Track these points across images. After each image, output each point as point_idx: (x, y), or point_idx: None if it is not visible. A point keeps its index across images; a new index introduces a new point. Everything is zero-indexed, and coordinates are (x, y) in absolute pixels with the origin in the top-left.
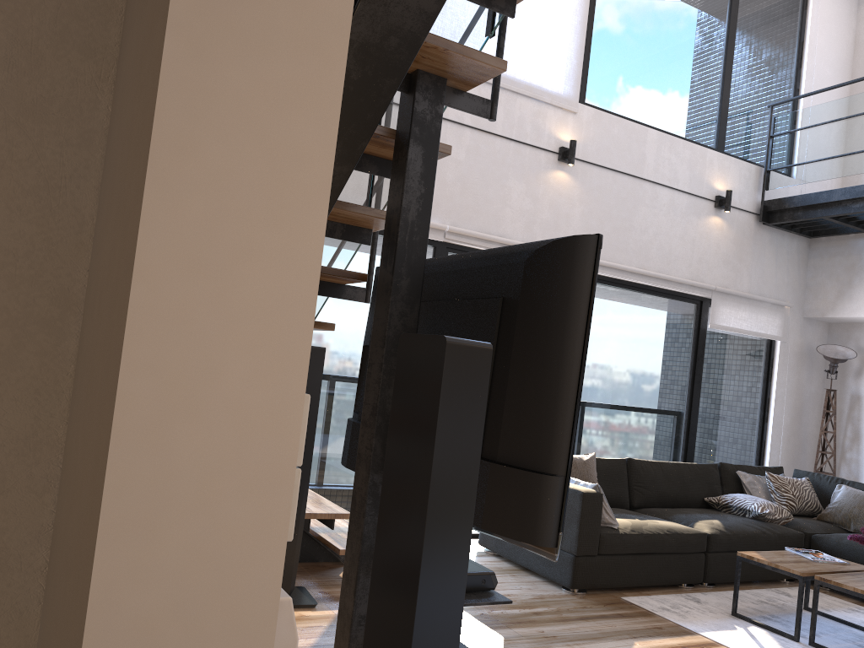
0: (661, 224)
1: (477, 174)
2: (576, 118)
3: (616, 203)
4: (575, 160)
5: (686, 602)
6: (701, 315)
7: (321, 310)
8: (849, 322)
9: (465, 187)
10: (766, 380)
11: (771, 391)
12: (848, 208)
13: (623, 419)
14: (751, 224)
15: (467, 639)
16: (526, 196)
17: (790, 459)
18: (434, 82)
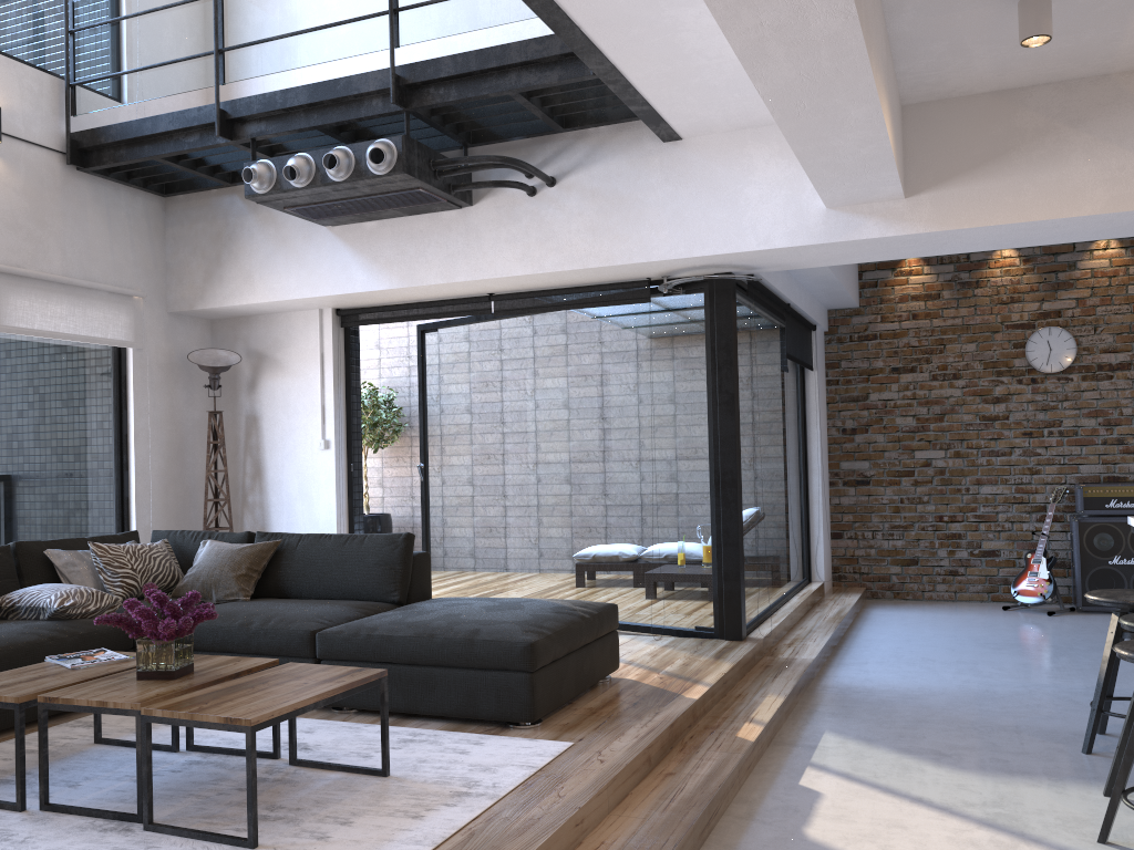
0: None
1: None
2: None
3: None
4: None
5: None
6: None
7: None
8: (234, 317)
9: None
10: (119, 408)
11: (129, 423)
12: (182, 144)
13: None
14: (55, 169)
15: None
16: None
17: (172, 518)
18: None
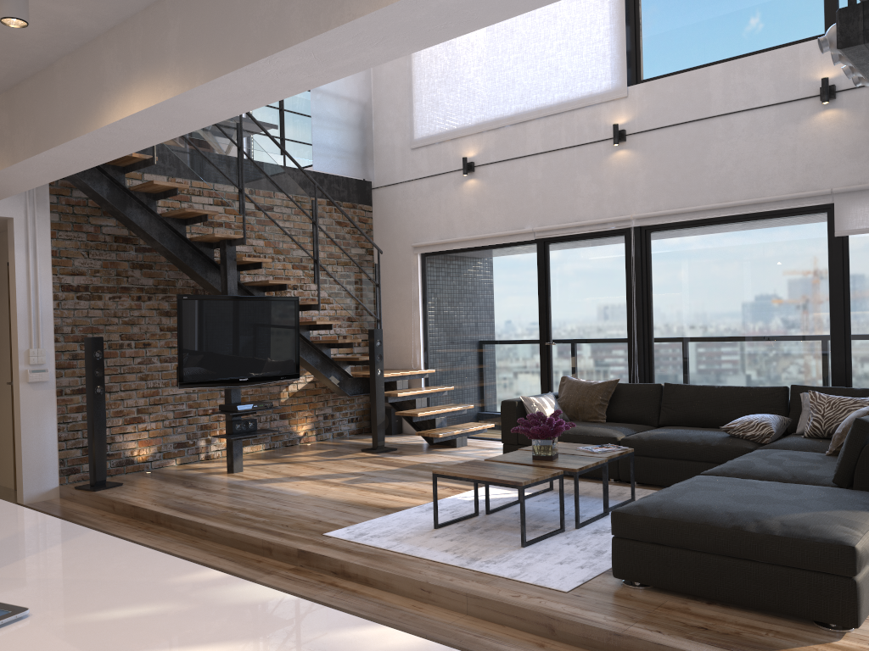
0: (743, 149)
1: (552, 183)
2: (628, 100)
3: (682, 153)
4: (632, 135)
5: (557, 482)
6: (830, 225)
7: (478, 302)
8: None
9: (545, 196)
10: None
11: None
12: None
13: (736, 349)
14: None
15: (378, 467)
16: (593, 183)
17: None
18: (223, 242)
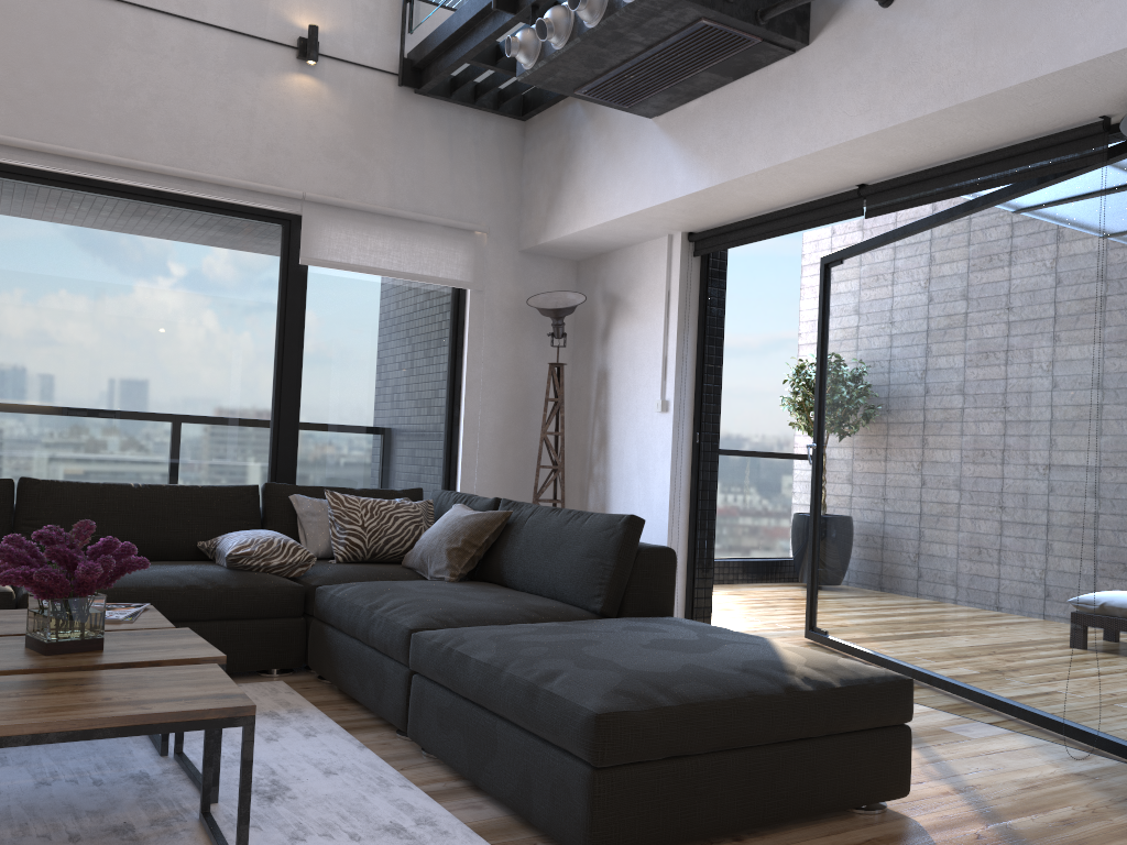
0: (170, 81)
1: None
2: None
3: (50, 39)
4: None
5: None
6: (290, 245)
7: None
8: (594, 255)
9: None
10: (454, 355)
11: (463, 373)
12: (480, 35)
13: (119, 423)
14: (387, 92)
15: None
16: None
17: (508, 484)
18: None
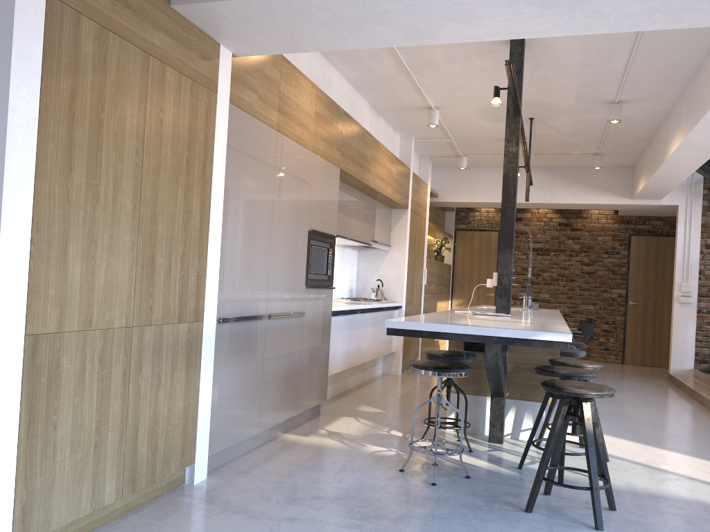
0: None
1: None
2: None
3: None
4: None
5: None
6: None
7: None
8: None
9: None
10: None
11: None
12: None
13: None
14: None
15: None
16: None
17: None
18: None
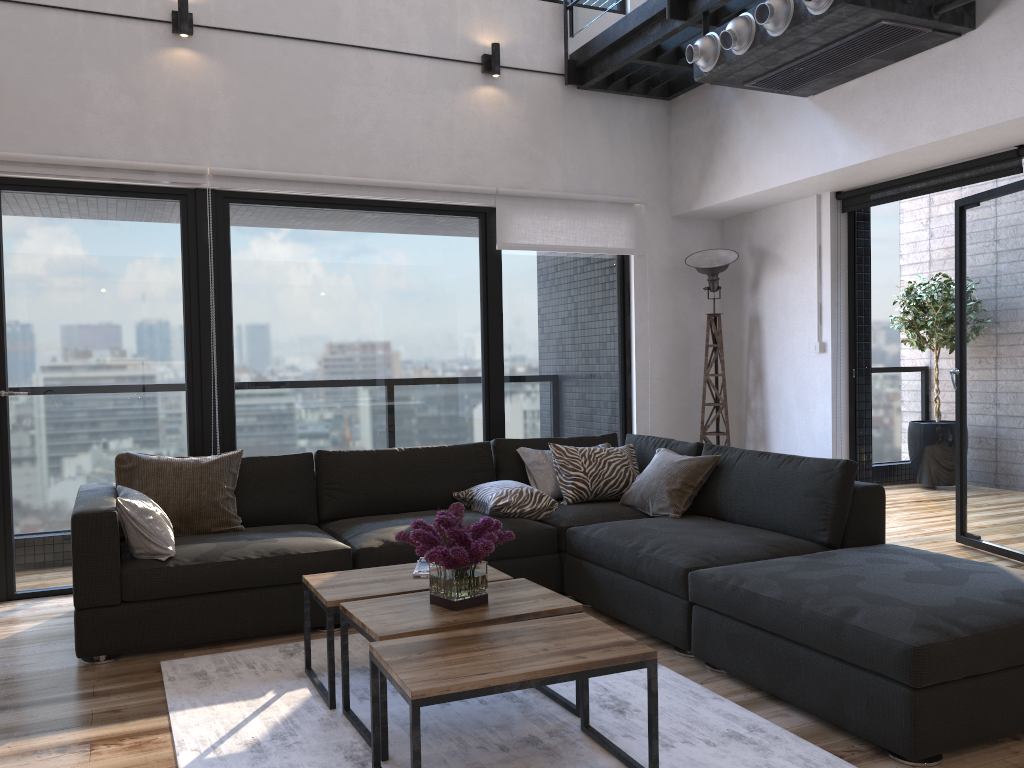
0: (386, 107)
1: (21, 69)
2: None
3: (295, 86)
4: (205, 30)
5: (269, 656)
6: (487, 234)
7: None
8: (739, 214)
9: (2, 91)
10: (622, 313)
11: (631, 328)
12: (647, 38)
13: (368, 396)
14: (555, 91)
15: None
16: (122, 92)
17: (675, 420)
18: None
